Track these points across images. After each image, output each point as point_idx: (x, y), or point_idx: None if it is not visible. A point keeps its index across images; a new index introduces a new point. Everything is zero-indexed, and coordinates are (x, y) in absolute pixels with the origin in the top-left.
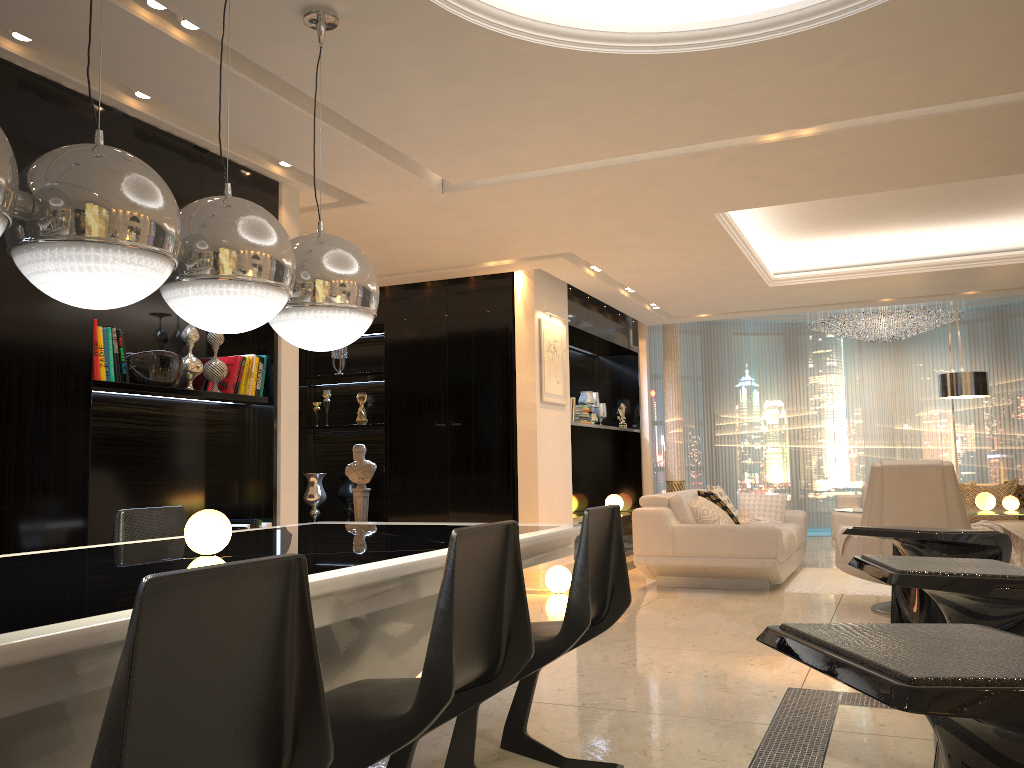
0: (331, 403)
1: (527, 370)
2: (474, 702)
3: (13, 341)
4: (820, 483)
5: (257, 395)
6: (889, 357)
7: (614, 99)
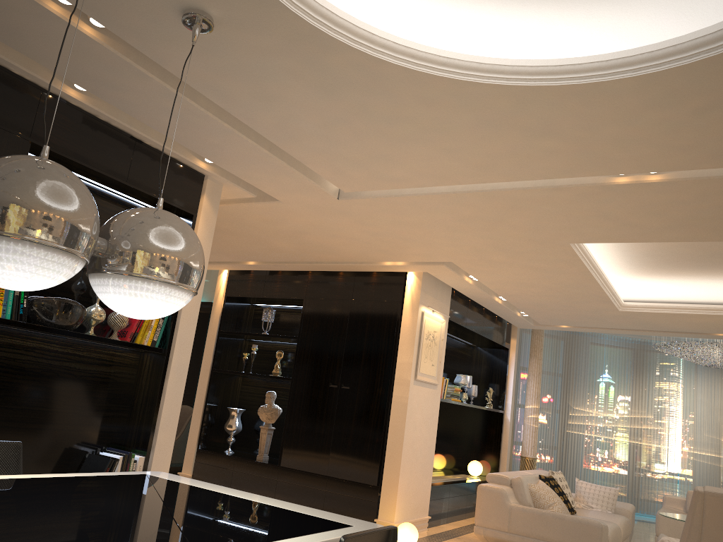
0: (259, 355)
1: (407, 352)
2: None
3: None
4: (653, 476)
5: (153, 345)
6: (720, 380)
7: (473, 127)
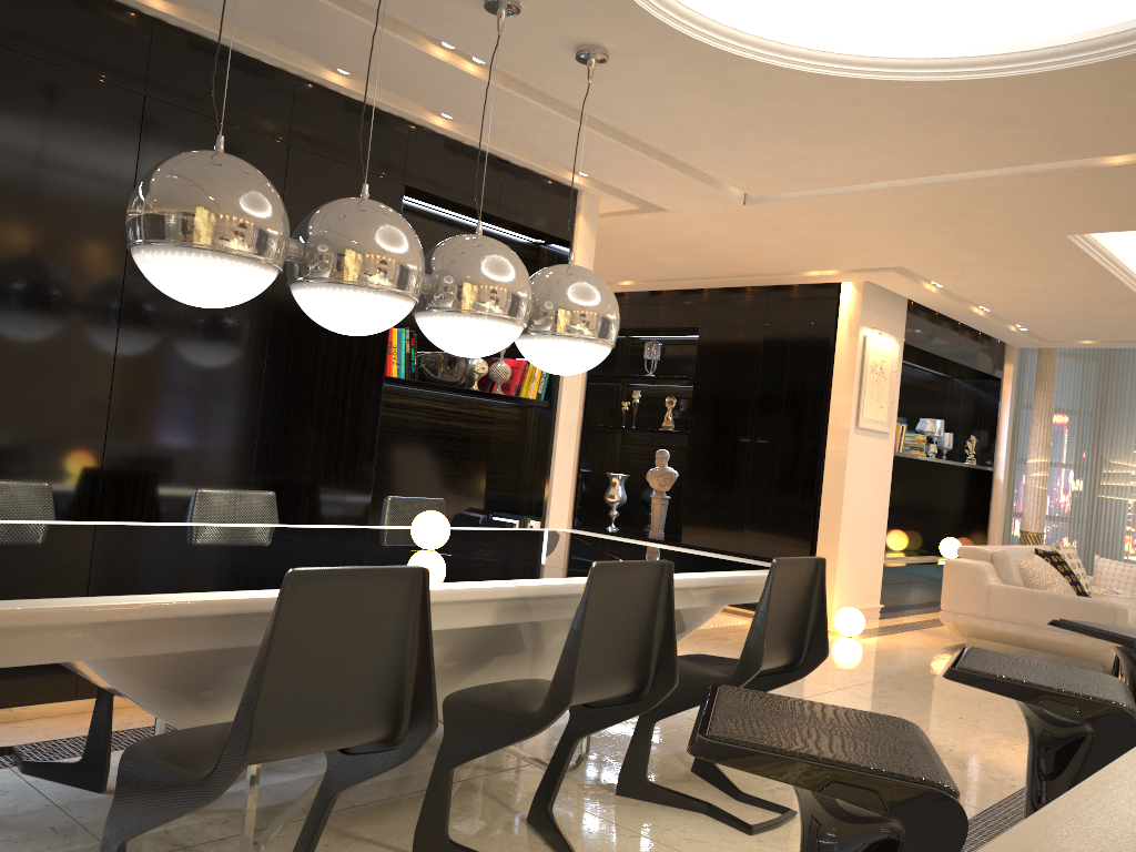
0: (642, 404)
1: (844, 391)
2: (625, 717)
3: (320, 339)
4: None
5: (538, 399)
6: None
7: (911, 122)
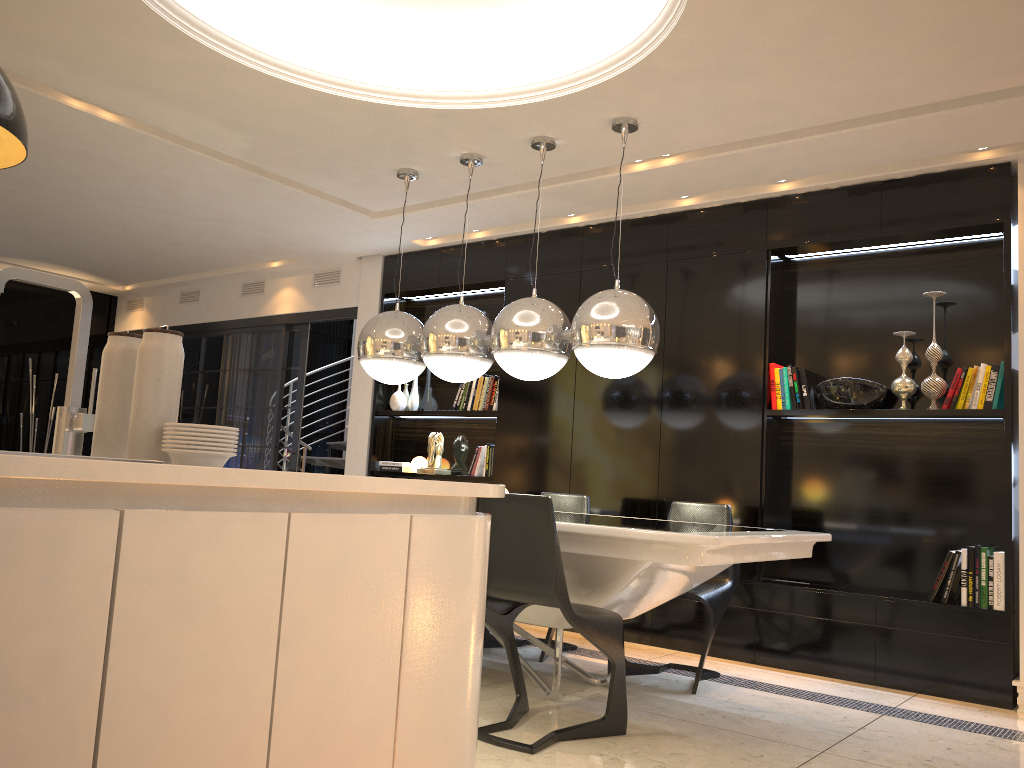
0: None
1: None
2: None
3: (701, 390)
4: None
5: (987, 408)
6: None
7: None
